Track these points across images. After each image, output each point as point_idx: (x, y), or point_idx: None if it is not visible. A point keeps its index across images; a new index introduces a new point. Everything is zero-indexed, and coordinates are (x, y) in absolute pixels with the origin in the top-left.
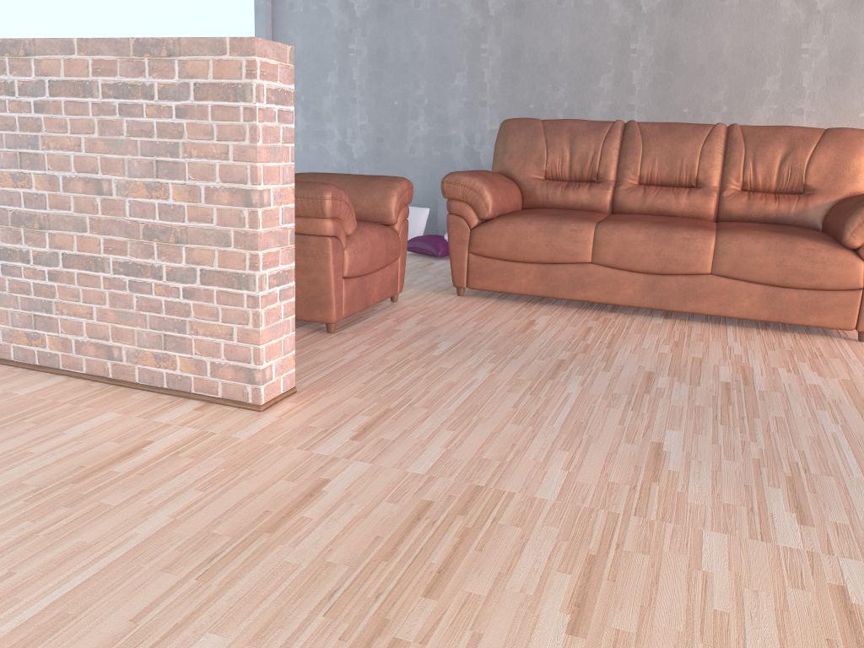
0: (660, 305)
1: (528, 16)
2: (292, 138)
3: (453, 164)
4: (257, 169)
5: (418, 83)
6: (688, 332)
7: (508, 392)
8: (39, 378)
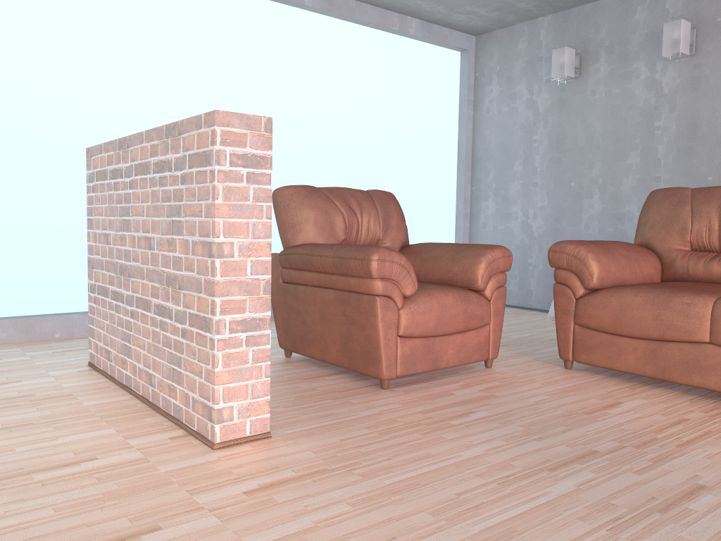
0: None
1: (705, 89)
2: (268, 198)
3: (626, 239)
4: (215, 223)
5: (592, 164)
6: None
7: (475, 476)
8: (115, 394)
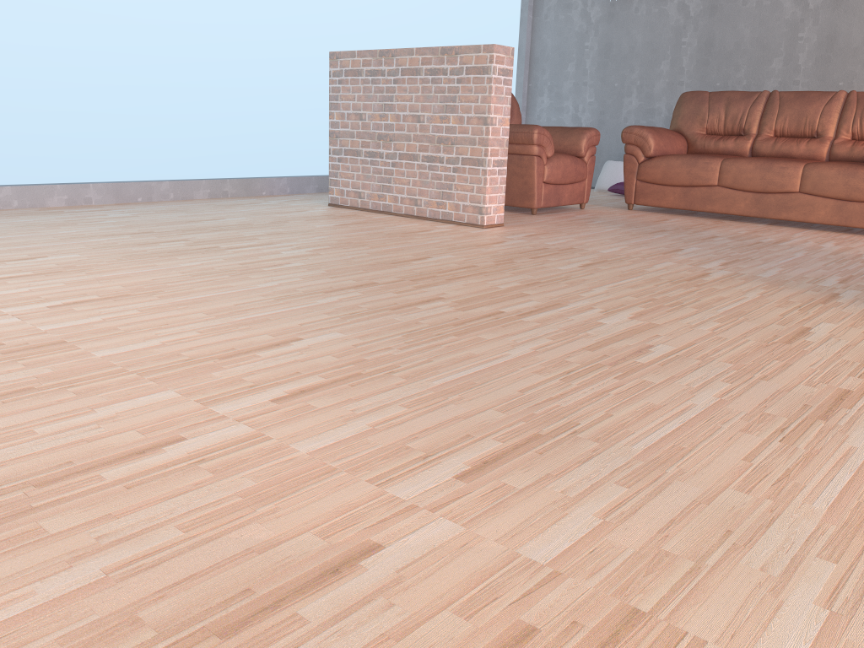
0: (762, 215)
1: (719, 15)
2: (510, 93)
3: None
4: (490, 106)
5: (633, 69)
6: (773, 229)
7: (617, 234)
8: (382, 215)
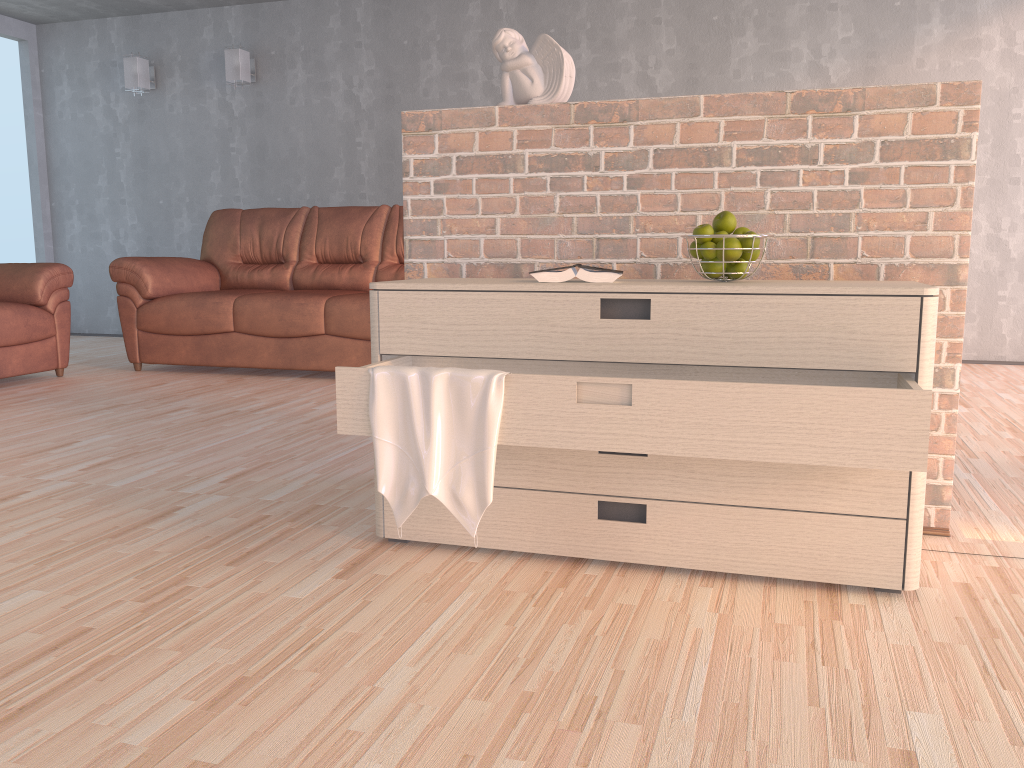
0: (290, 365)
1: (267, 116)
2: None
3: None
4: None
5: (178, 182)
6: (295, 385)
7: (22, 422)
8: None
